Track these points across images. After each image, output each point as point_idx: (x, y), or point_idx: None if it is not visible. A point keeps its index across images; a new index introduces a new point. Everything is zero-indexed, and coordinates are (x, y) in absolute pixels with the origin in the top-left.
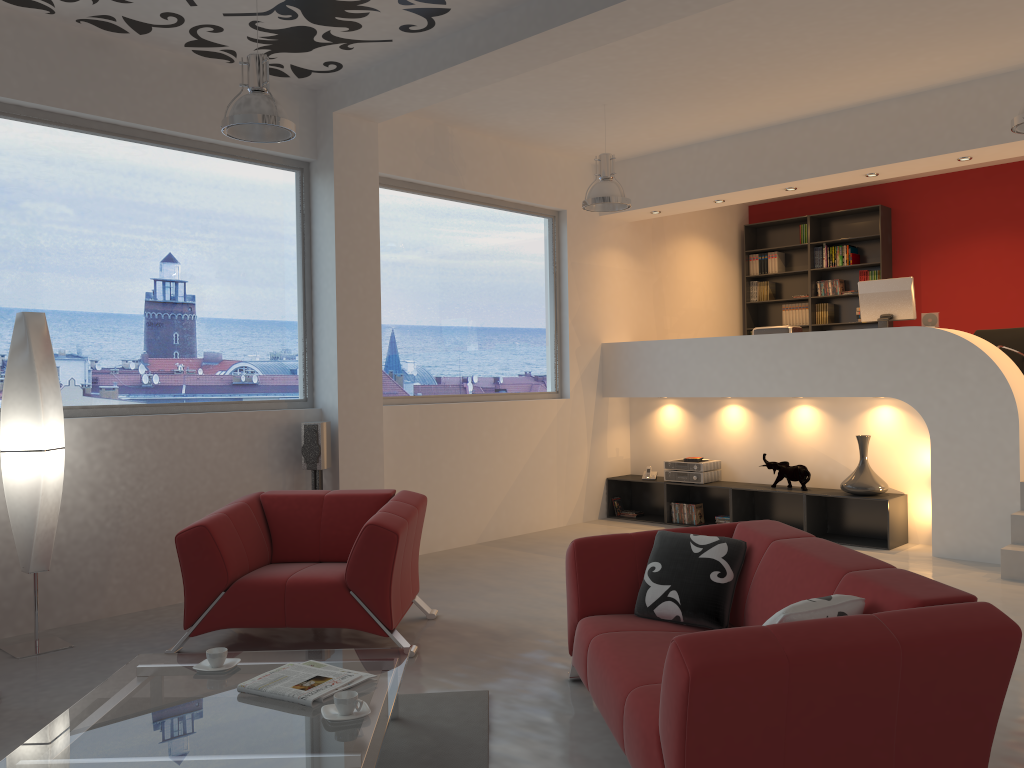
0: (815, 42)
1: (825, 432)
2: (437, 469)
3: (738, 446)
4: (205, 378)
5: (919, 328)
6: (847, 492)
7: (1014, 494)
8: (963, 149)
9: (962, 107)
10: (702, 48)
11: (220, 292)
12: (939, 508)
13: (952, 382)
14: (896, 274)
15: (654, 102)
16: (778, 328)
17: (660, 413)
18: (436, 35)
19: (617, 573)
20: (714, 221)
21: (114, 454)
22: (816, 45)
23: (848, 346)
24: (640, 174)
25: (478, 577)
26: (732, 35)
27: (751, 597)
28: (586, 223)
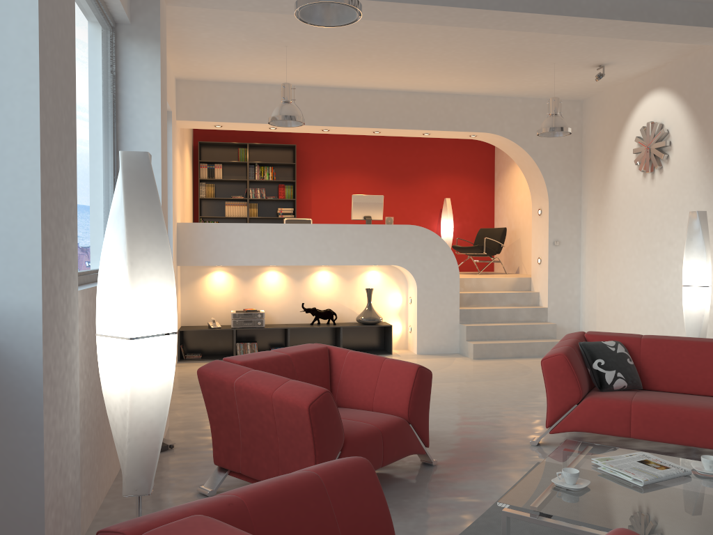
0: (445, 55)
1: (337, 287)
2: None
3: (275, 299)
4: (86, 244)
5: (412, 226)
6: (365, 323)
7: (456, 315)
8: (436, 129)
9: (436, 106)
10: (406, 38)
11: (90, 147)
12: (421, 327)
13: (429, 257)
14: (297, 189)
15: (312, 55)
16: (304, 220)
17: (210, 278)
18: None
19: (581, 369)
20: (190, 135)
21: (82, 336)
22: (442, 57)
23: (372, 234)
24: (218, 95)
25: None
26: (431, 38)
27: (646, 368)
28: (174, 124)
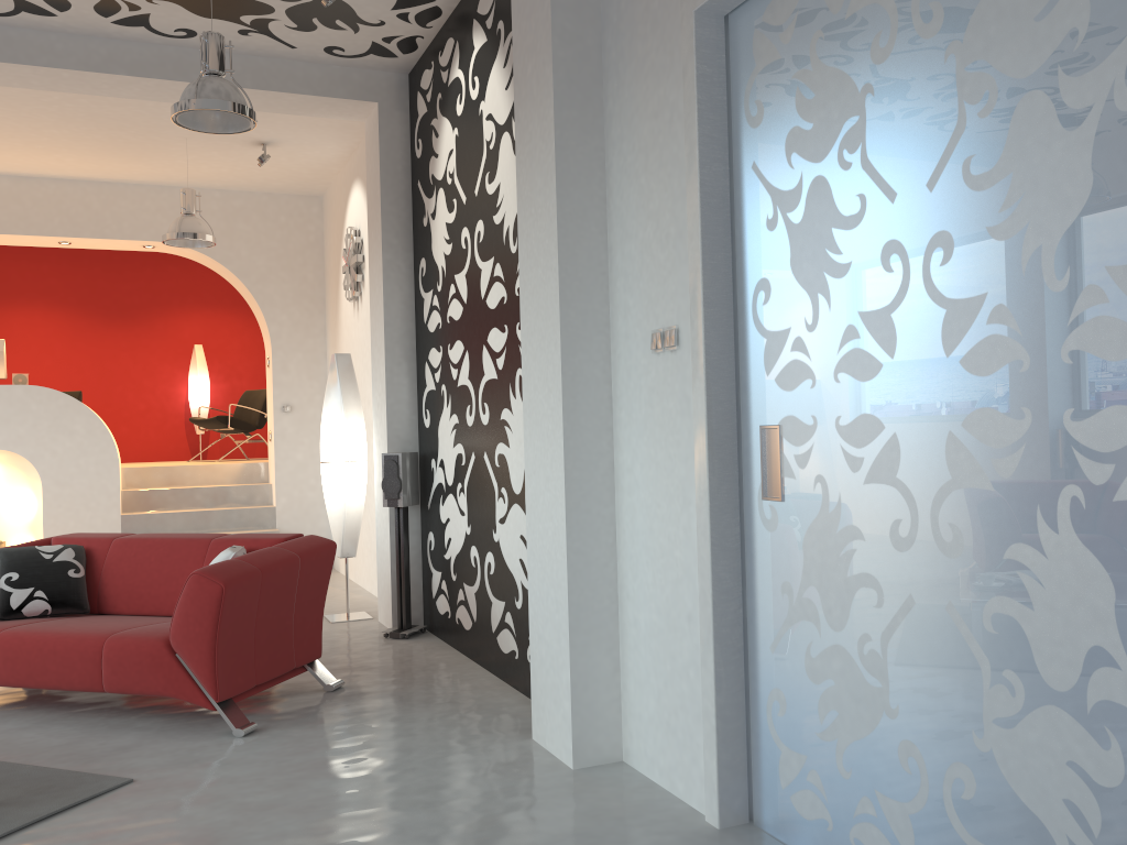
0: None
1: None
2: None
3: None
4: None
5: (31, 387)
6: None
7: (117, 525)
8: (71, 236)
9: (70, 200)
10: None
11: None
12: None
13: (63, 435)
14: None
15: None
16: None
17: None
18: None
19: None
20: None
21: None
22: None
23: None
24: None
25: None
26: None
27: (107, 582)
28: None
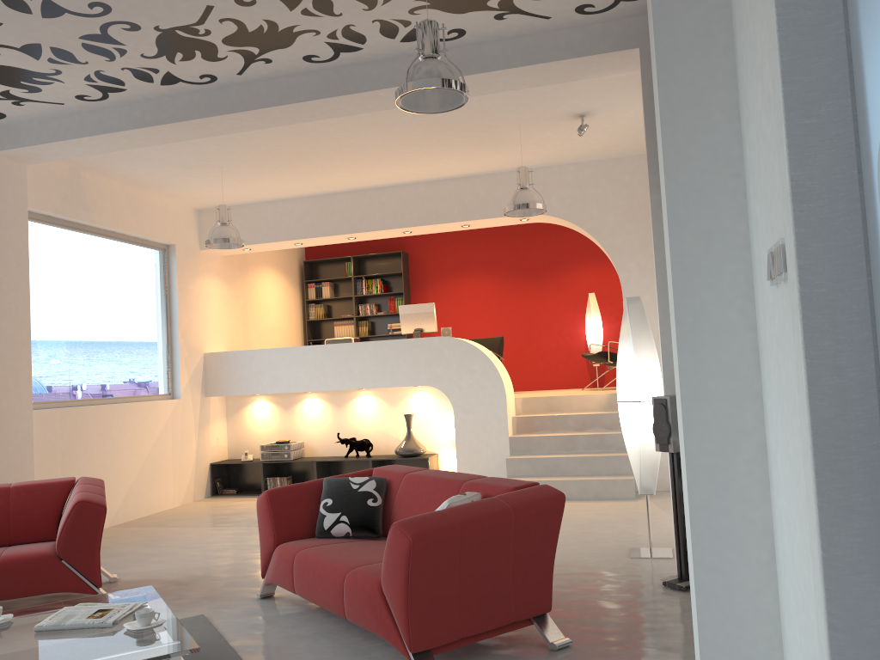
0: (382, 143)
1: (381, 414)
2: (75, 464)
3: (317, 429)
4: None
5: (444, 337)
6: (400, 455)
7: (506, 445)
8: (466, 220)
9: (464, 193)
10: (307, 138)
11: None
12: (461, 459)
13: (466, 373)
14: (413, 300)
15: (260, 169)
16: (344, 339)
17: (253, 407)
18: (105, 105)
19: (299, 510)
20: (282, 257)
21: None
22: (382, 145)
23: (398, 351)
24: (235, 219)
25: (131, 549)
26: (330, 133)
27: (396, 512)
28: (190, 255)
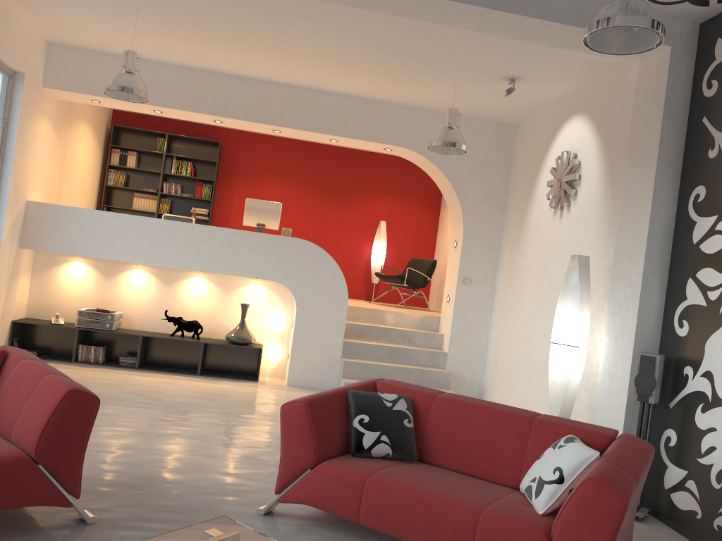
0: (326, 44)
1: (212, 298)
2: None
3: (139, 302)
4: None
5: (300, 240)
6: (233, 342)
7: (339, 347)
8: (342, 136)
9: (345, 110)
10: (266, 13)
11: None
12: (295, 355)
13: (315, 277)
14: (218, 190)
15: (175, 25)
16: (185, 218)
17: (67, 268)
18: None
19: (333, 425)
20: (97, 115)
21: None
22: (323, 45)
23: (252, 243)
24: (94, 66)
25: None
26: (295, 16)
27: (430, 435)
28: (34, 90)
